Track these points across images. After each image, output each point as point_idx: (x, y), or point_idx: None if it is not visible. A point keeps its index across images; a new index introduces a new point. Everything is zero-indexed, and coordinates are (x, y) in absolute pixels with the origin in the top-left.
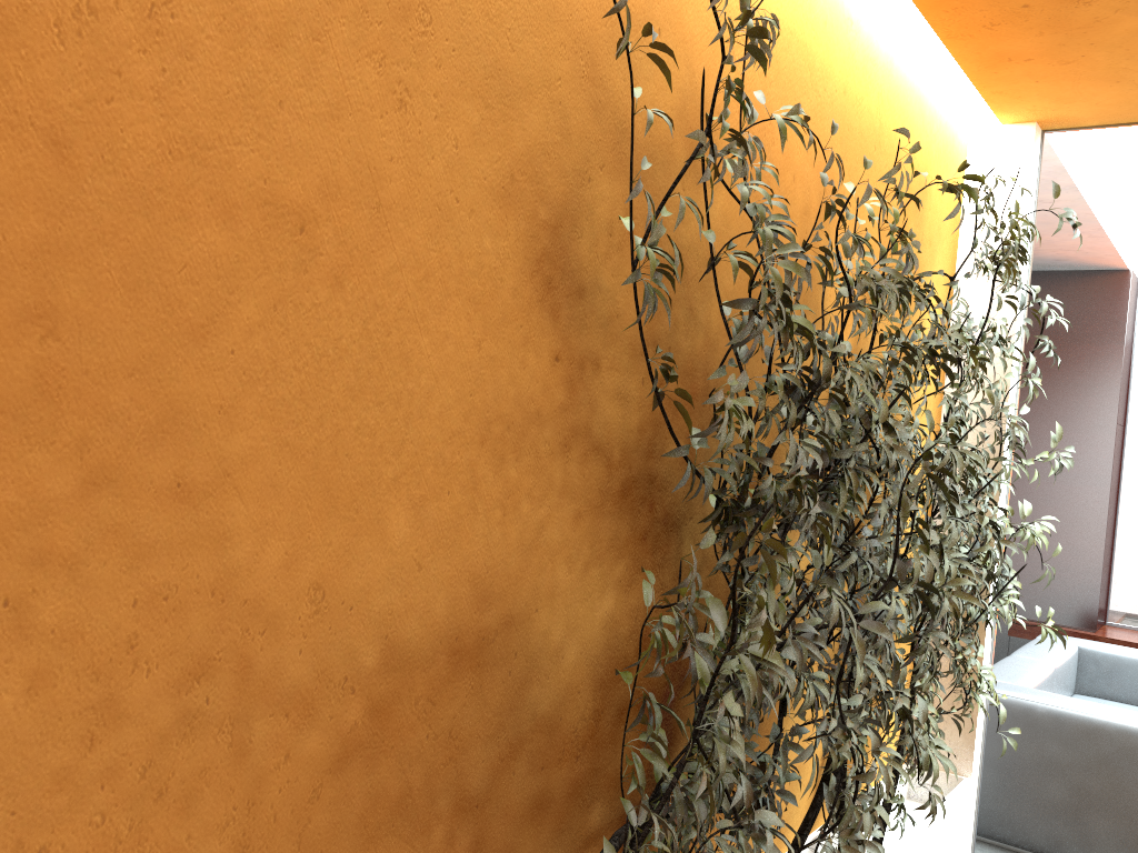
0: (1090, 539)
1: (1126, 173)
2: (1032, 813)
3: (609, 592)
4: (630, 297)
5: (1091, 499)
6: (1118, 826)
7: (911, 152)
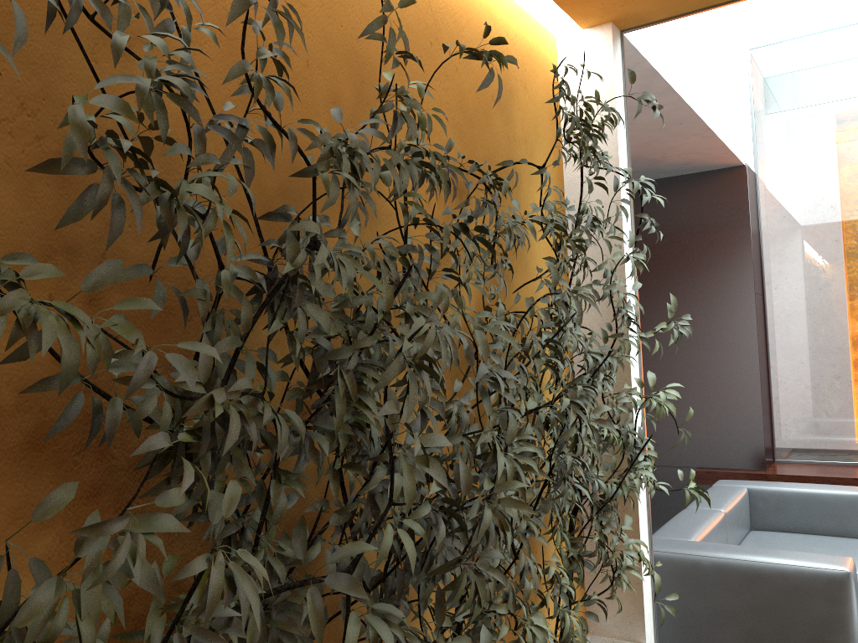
0: (749, 392)
1: (726, 84)
2: None
3: (26, 578)
4: (0, 192)
5: (745, 359)
6: None
7: (402, 6)
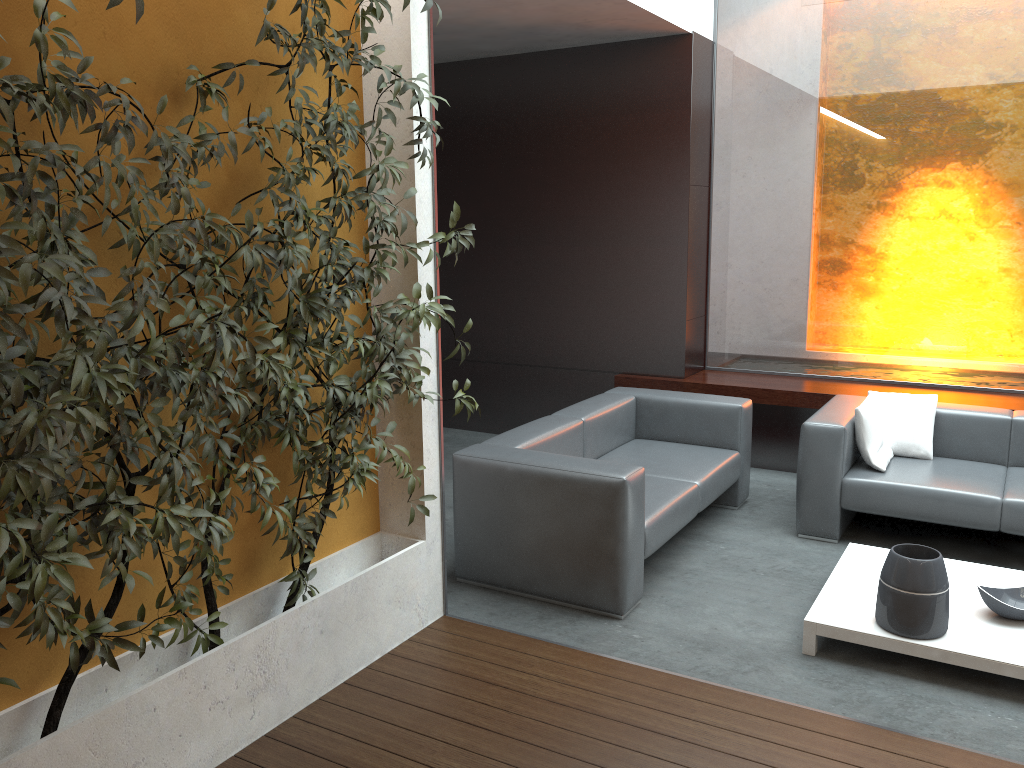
0: (675, 295)
1: None
2: (511, 559)
3: None
4: None
5: (674, 258)
6: (571, 562)
7: None
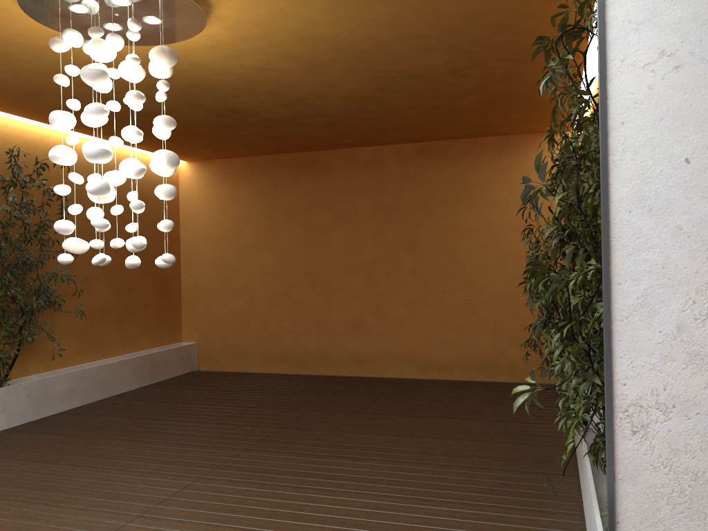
0: None
1: None
2: None
3: None
4: None
5: None
6: None
7: None
